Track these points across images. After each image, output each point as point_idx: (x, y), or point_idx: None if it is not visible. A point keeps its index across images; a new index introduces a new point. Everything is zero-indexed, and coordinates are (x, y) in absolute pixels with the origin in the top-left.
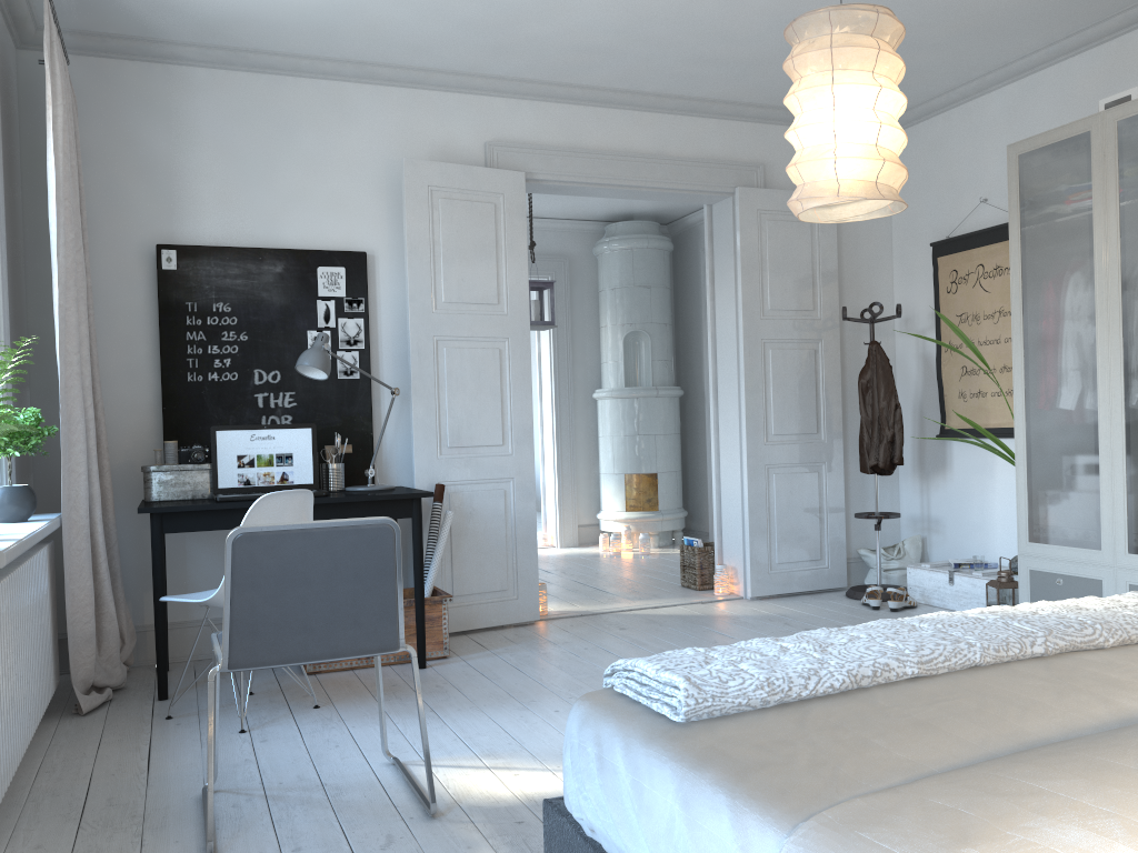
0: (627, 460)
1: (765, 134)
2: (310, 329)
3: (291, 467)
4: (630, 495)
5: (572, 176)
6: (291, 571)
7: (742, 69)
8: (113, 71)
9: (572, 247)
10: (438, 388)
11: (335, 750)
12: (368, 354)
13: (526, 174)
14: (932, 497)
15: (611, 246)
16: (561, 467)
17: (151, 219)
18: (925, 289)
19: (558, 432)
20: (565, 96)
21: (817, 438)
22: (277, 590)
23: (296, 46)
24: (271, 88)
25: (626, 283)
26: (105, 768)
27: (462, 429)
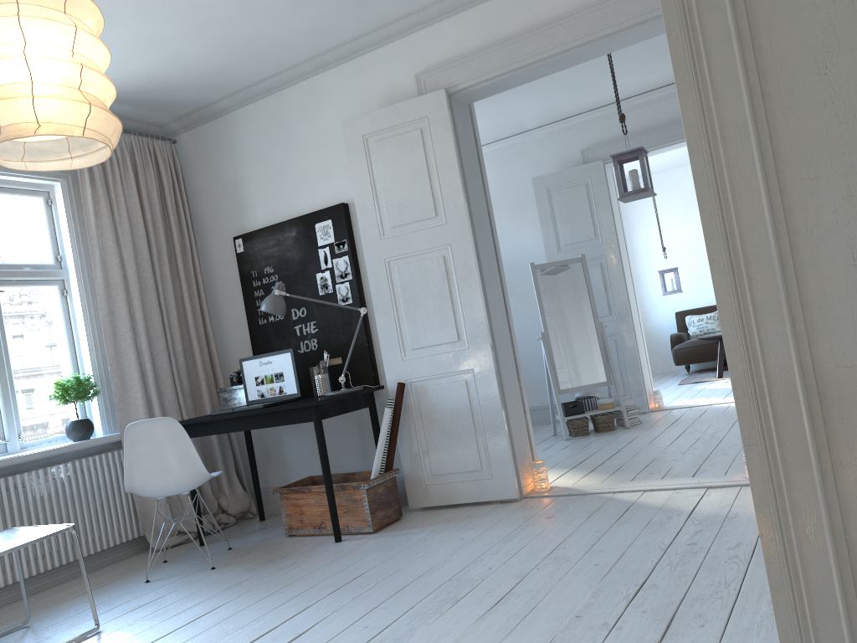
0: None
1: None
2: (317, 272)
3: (284, 382)
4: None
5: (492, 71)
6: None
7: None
8: (203, 133)
9: None
10: (394, 301)
11: (121, 610)
12: (355, 283)
13: (451, 89)
14: None
15: None
16: None
17: (233, 220)
18: None
19: None
20: None
21: None
22: None
23: (263, 70)
24: (277, 103)
25: None
26: (65, 594)
27: (419, 332)
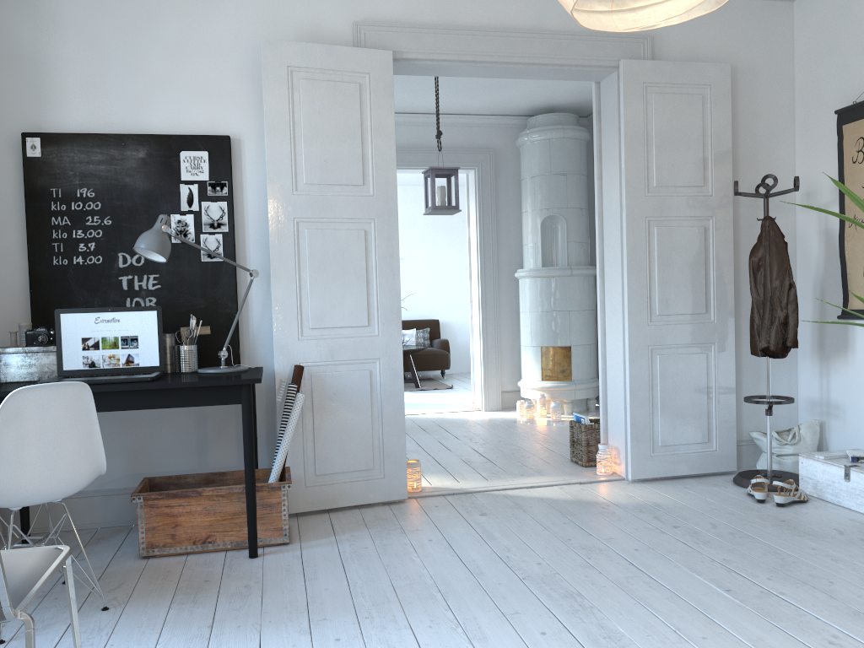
0: (543, 334)
1: None
2: (173, 213)
3: (137, 349)
4: (546, 366)
5: (444, 53)
6: None
7: None
8: None
9: (498, 140)
10: (299, 269)
11: None
12: (232, 237)
13: (395, 54)
14: (833, 380)
15: (530, 137)
16: (486, 339)
17: (19, 108)
18: (828, 161)
19: (483, 308)
20: None
21: (706, 318)
22: None
23: None
24: None
25: (543, 171)
26: None
27: (325, 310)
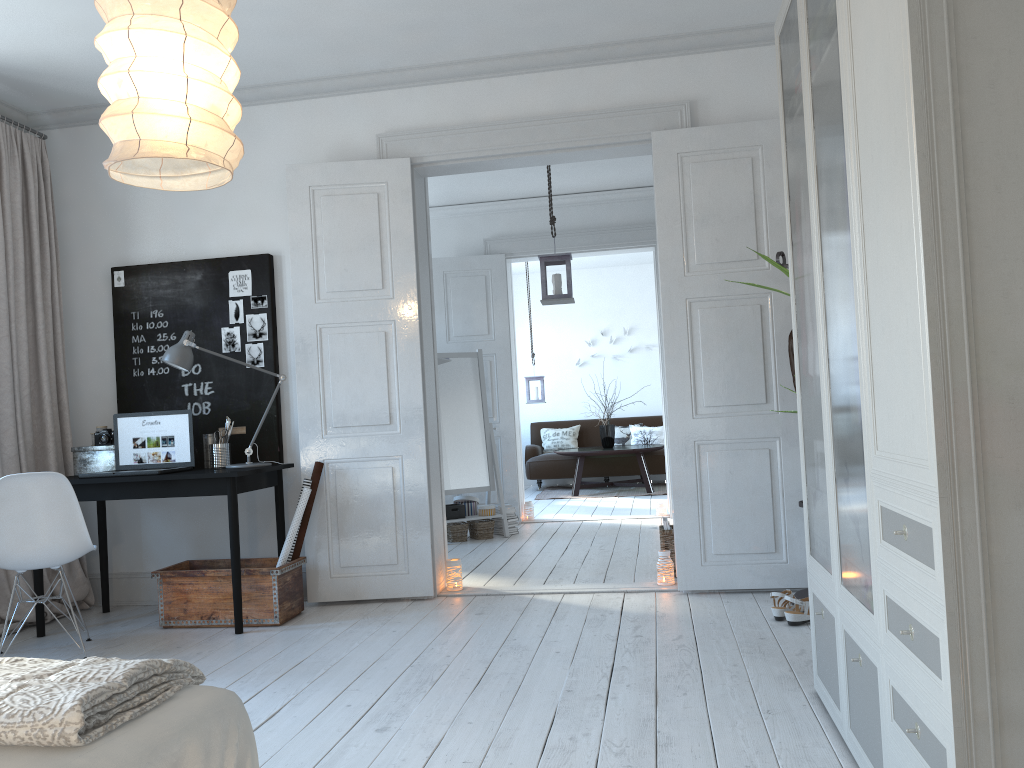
0: None
1: (695, 66)
2: (224, 326)
3: (173, 447)
4: None
5: (463, 152)
6: None
7: (592, 4)
8: (85, 135)
9: None
10: (322, 372)
11: None
12: (271, 345)
13: (415, 159)
14: None
15: None
16: None
17: (112, 247)
18: None
19: None
20: (451, 74)
21: (767, 409)
22: None
23: None
24: None
25: None
26: None
27: (347, 409)
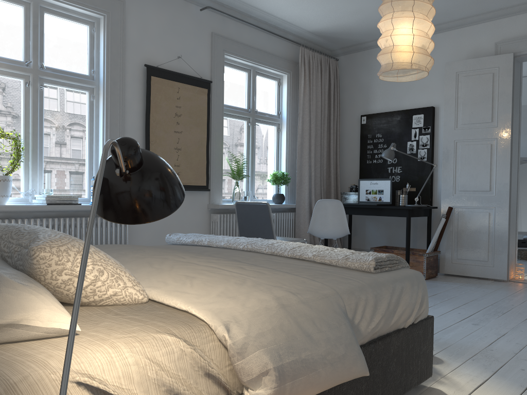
0: None
1: None
2: (408, 141)
3: (382, 195)
4: None
5: None
6: (247, 215)
7: None
8: (353, 57)
9: None
10: (455, 163)
11: None
12: (430, 150)
13: (516, 53)
14: None
15: None
16: None
17: (361, 106)
18: None
19: None
20: None
21: None
22: (245, 220)
23: None
24: None
25: None
26: None
27: (466, 182)
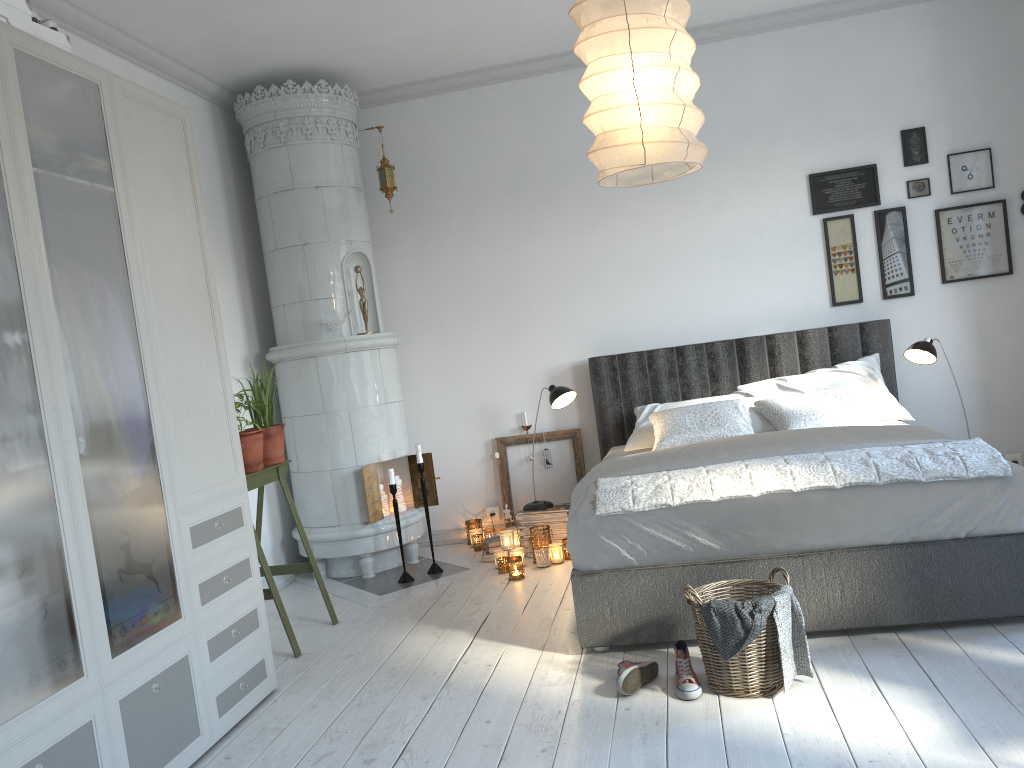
0: None
1: None
2: None
3: None
4: None
5: None
6: None
7: None
8: None
9: None
10: None
11: None
12: None
13: None
14: None
15: None
16: None
17: None
18: None
19: None
20: None
21: None
22: None
23: None
24: None
25: None
26: None
27: None
